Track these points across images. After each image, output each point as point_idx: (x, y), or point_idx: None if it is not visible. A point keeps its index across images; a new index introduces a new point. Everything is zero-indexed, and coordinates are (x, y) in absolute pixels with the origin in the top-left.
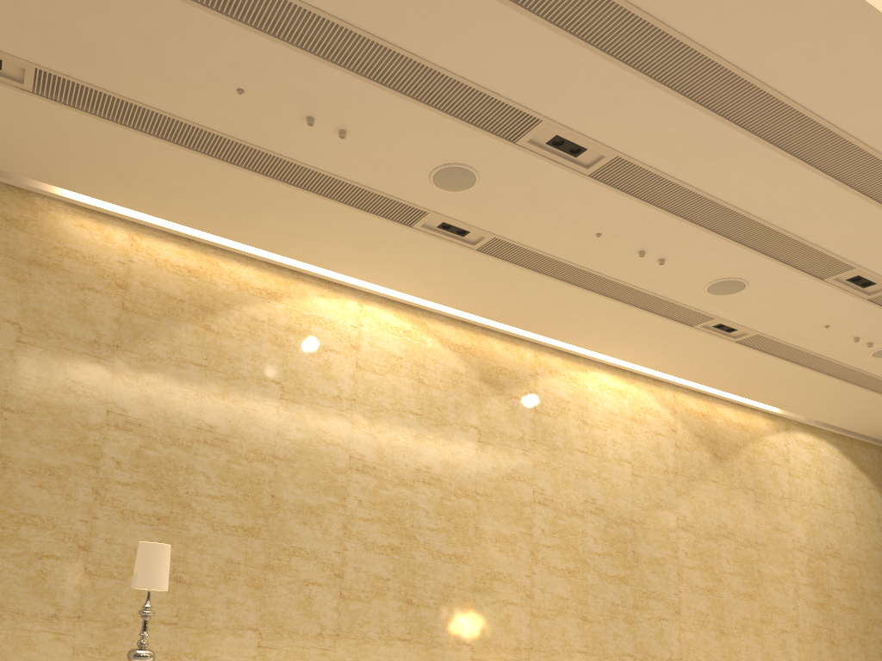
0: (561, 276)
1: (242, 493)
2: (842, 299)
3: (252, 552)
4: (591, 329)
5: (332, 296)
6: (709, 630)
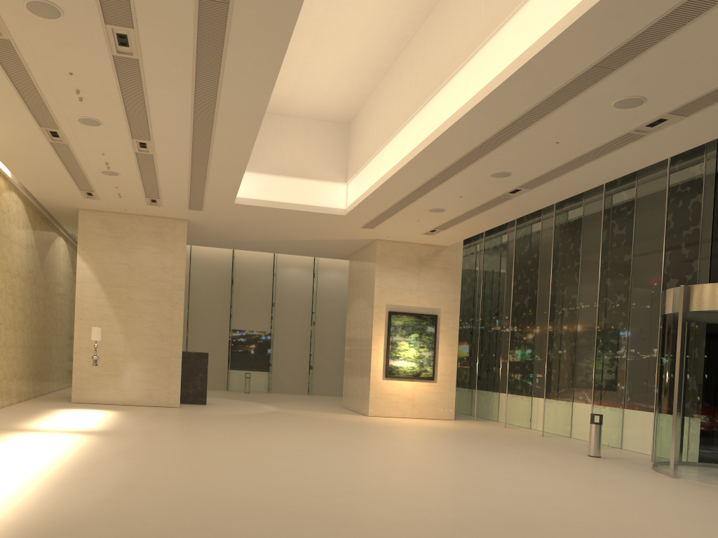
0: (11, 74)
1: None
2: (127, 148)
3: None
4: None
5: None
6: None
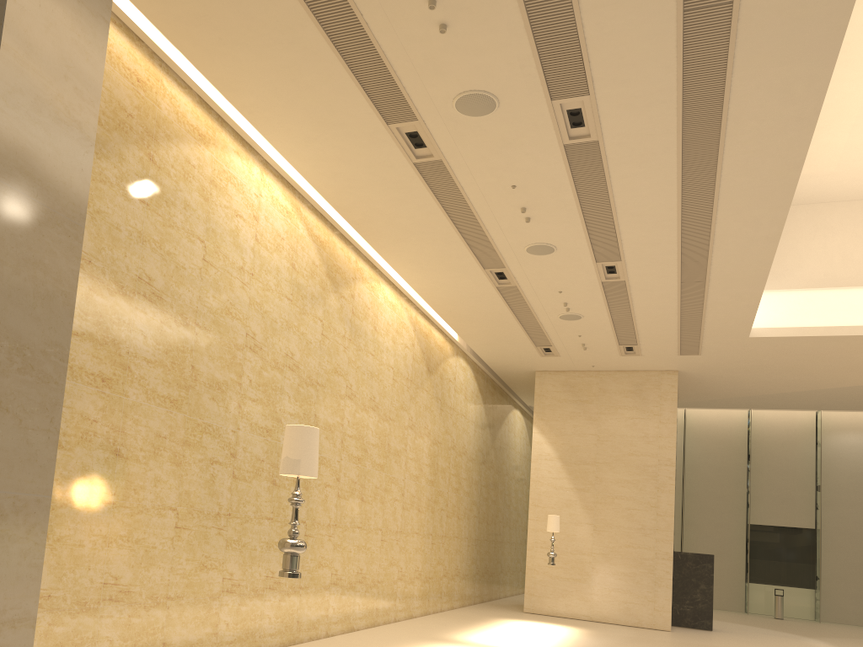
0: (446, 206)
1: (170, 360)
2: (589, 278)
3: (176, 427)
4: (414, 250)
5: (243, 156)
6: (414, 509)
